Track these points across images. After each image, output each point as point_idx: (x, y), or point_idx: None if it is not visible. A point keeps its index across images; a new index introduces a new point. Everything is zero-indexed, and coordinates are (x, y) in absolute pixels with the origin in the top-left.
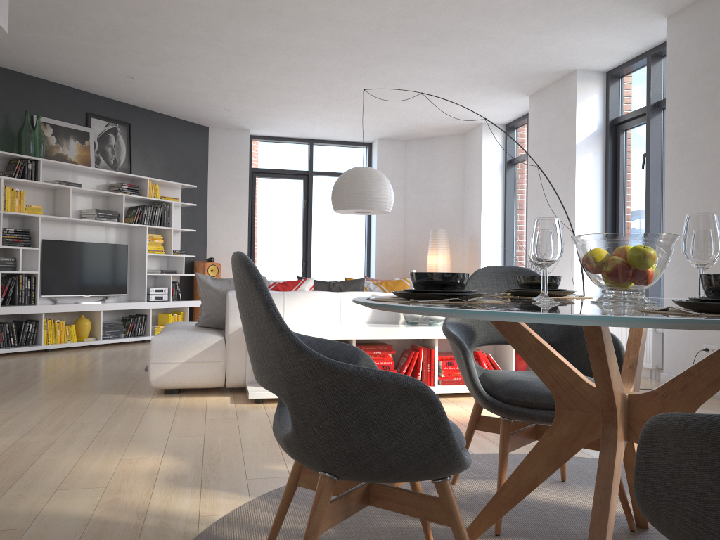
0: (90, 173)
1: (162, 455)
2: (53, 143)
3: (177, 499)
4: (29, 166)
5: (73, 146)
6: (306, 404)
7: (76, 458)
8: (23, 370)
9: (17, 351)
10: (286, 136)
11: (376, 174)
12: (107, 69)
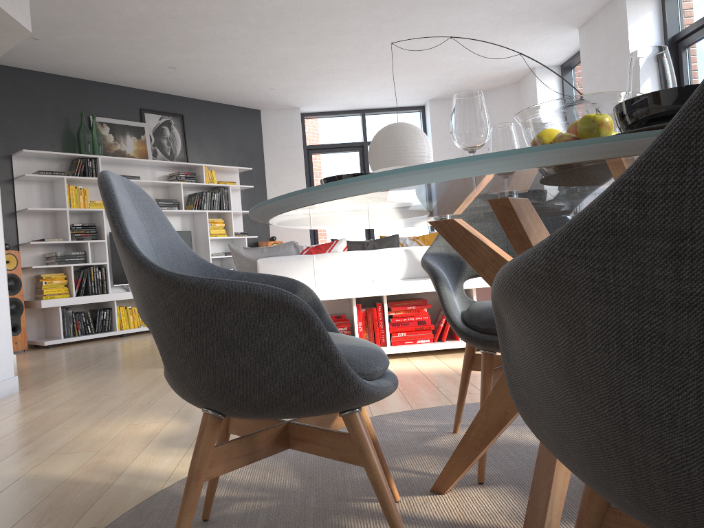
0: (149, 166)
1: (170, 419)
2: (110, 140)
3: (160, 459)
4: (89, 165)
5: (130, 142)
6: (163, 329)
7: (88, 425)
8: (91, 353)
9: (93, 337)
10: (337, 109)
11: (410, 128)
12: (148, 62)
